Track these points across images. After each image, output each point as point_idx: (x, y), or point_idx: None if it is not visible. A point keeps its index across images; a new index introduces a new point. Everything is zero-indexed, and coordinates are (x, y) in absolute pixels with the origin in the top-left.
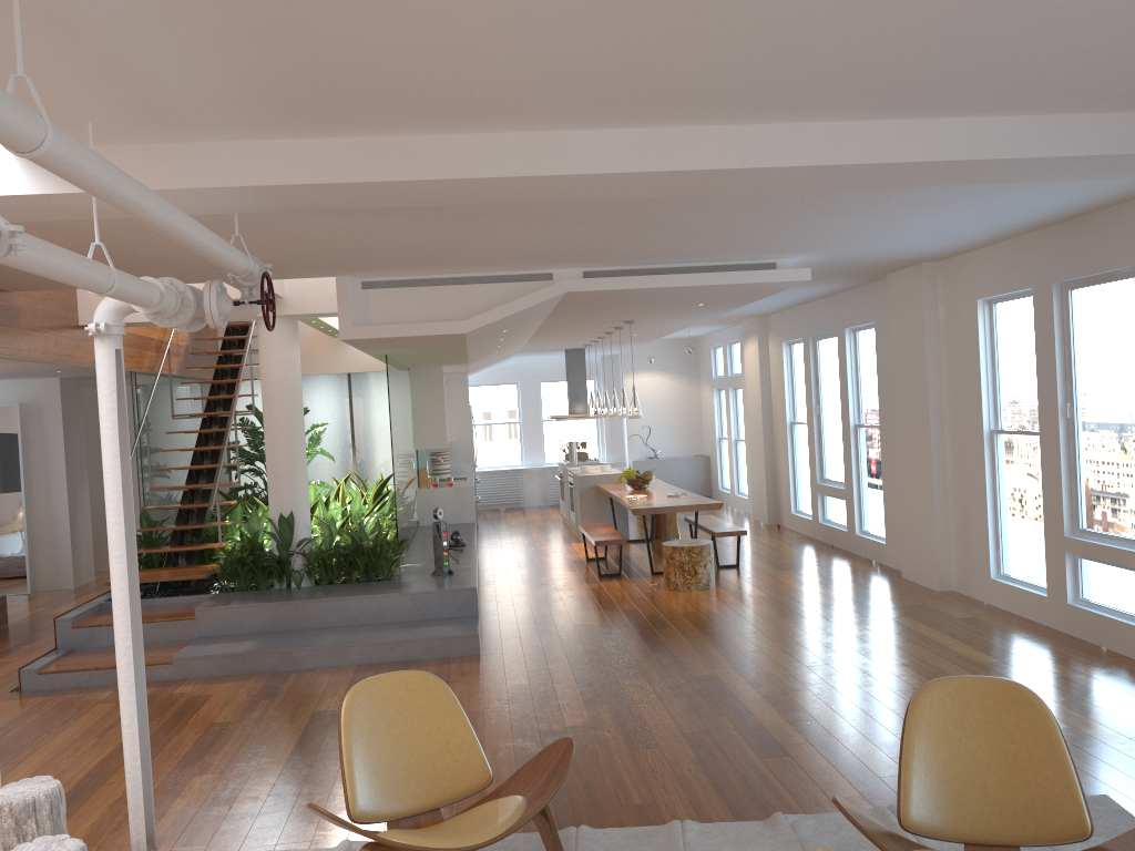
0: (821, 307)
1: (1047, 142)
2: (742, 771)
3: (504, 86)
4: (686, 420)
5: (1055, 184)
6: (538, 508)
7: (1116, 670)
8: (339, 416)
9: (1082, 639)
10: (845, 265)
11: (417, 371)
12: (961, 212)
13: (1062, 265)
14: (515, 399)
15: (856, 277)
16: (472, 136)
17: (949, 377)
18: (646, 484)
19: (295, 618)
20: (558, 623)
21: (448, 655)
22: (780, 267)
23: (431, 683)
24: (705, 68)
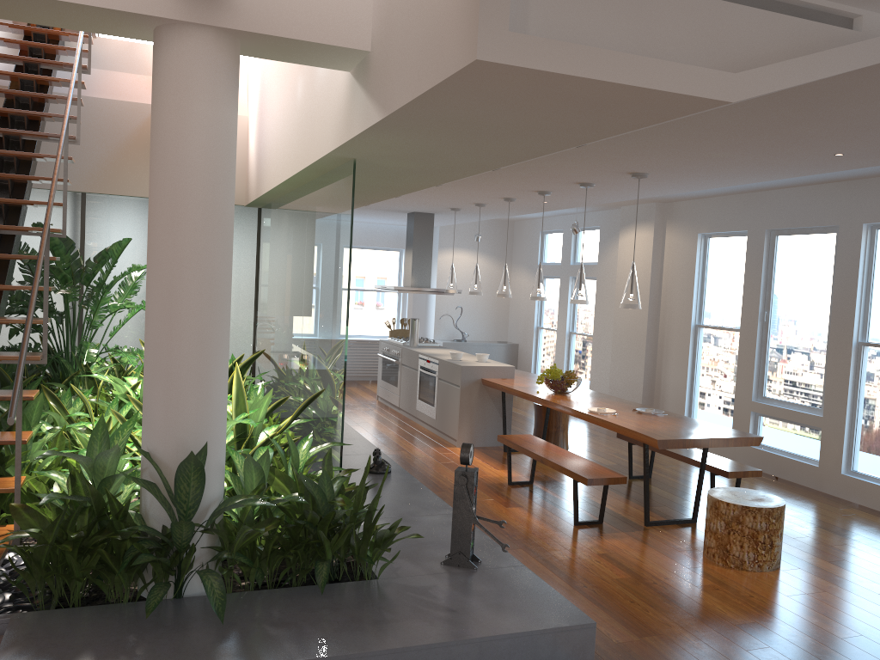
0: (805, 196)
1: None
2: None
3: None
4: (494, 304)
5: None
6: None
7: None
8: None
9: None
10: None
11: None
12: None
13: None
14: None
15: None
16: None
17: None
18: (574, 388)
19: None
20: None
21: None
22: None
23: None
24: None
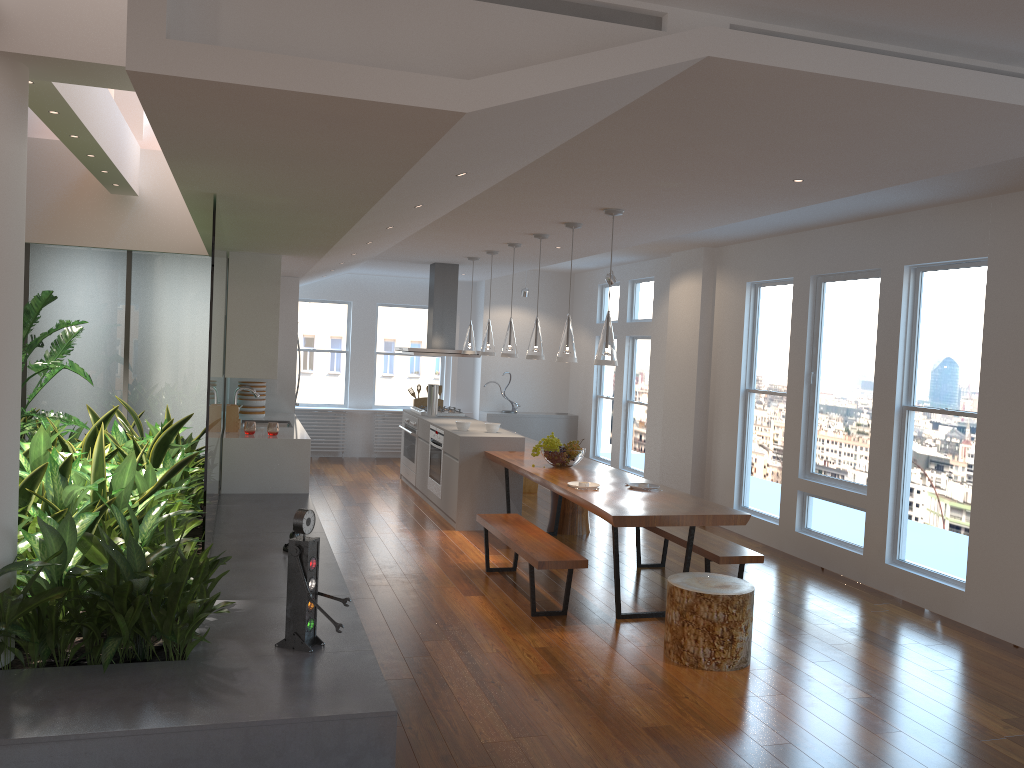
0: (848, 235)
1: None
2: None
3: None
4: (552, 370)
5: None
6: (362, 461)
7: None
8: (108, 314)
9: None
10: None
11: (241, 258)
12: None
13: None
14: (345, 323)
15: (1014, 176)
16: None
17: None
18: (575, 461)
19: None
20: None
21: None
22: None
23: None
24: None
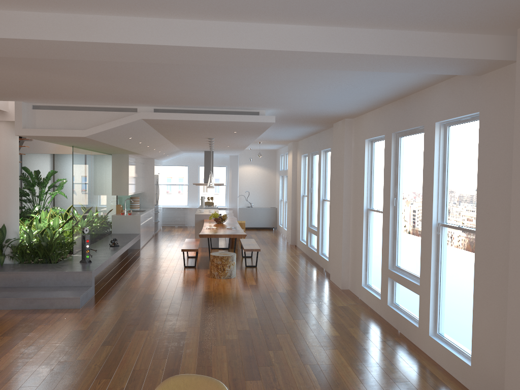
0: (314, 139)
1: (325, 43)
2: None
3: None
4: (268, 190)
5: (367, 75)
6: (192, 227)
7: (395, 347)
8: None
9: (391, 325)
10: (303, 116)
11: (115, 156)
12: (331, 89)
13: (396, 123)
14: (187, 173)
15: (318, 124)
16: None
17: (353, 179)
18: (222, 221)
19: None
20: (138, 292)
21: (62, 307)
22: (261, 114)
23: None
24: None
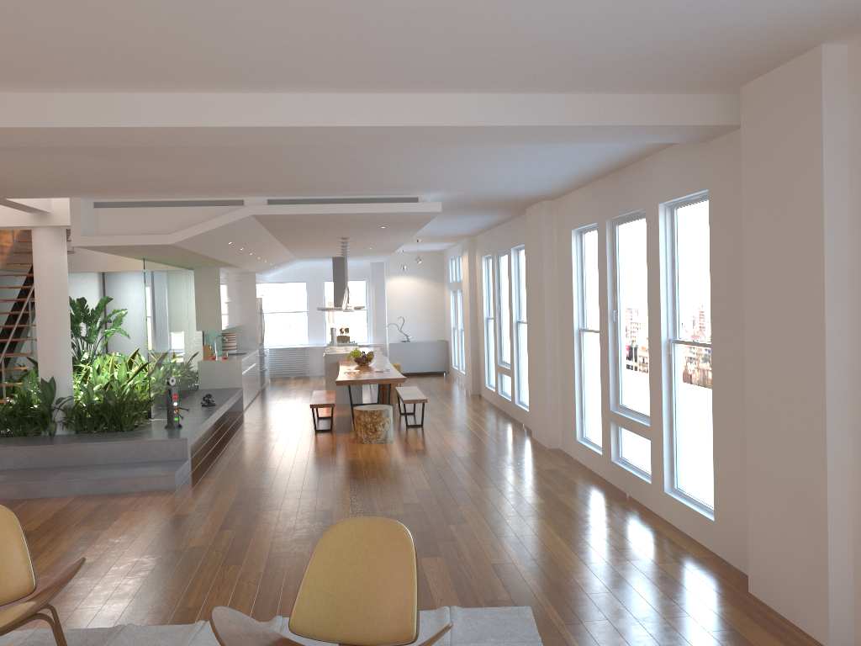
0: (500, 231)
1: (502, 114)
2: (286, 584)
3: (23, 58)
4: (433, 313)
5: (562, 146)
6: (318, 377)
7: (621, 512)
8: (143, 303)
9: (617, 488)
10: (481, 200)
11: (199, 271)
12: (516, 164)
13: (610, 206)
14: (305, 294)
15: (504, 210)
16: (46, 95)
17: (558, 287)
18: (368, 362)
19: (44, 459)
20: (254, 466)
21: (150, 489)
22: (421, 201)
23: (1, 513)
24: (171, 49)
